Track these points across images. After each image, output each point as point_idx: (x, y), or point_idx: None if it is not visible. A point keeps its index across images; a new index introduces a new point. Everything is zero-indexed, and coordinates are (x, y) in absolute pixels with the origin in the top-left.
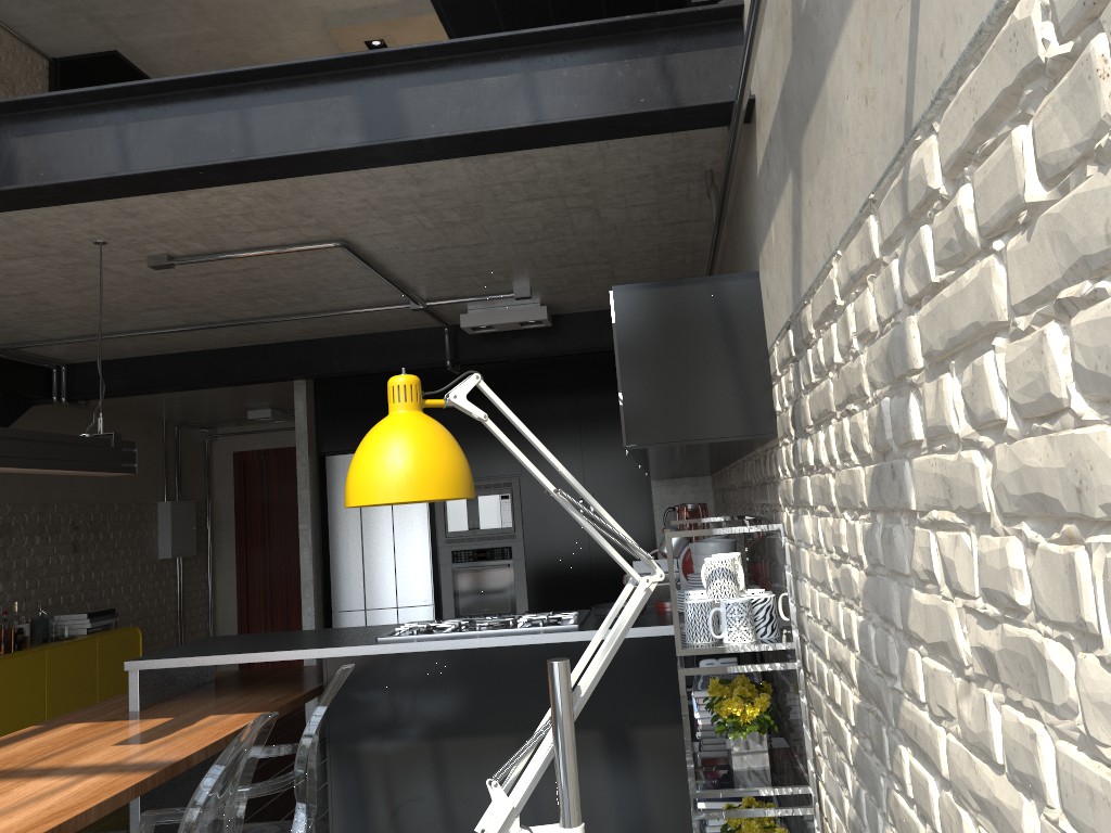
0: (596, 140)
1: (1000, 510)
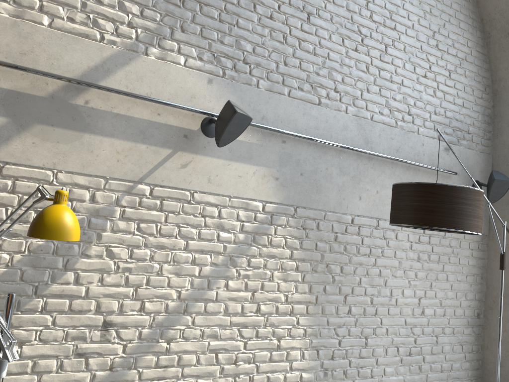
0: None
1: (146, 246)
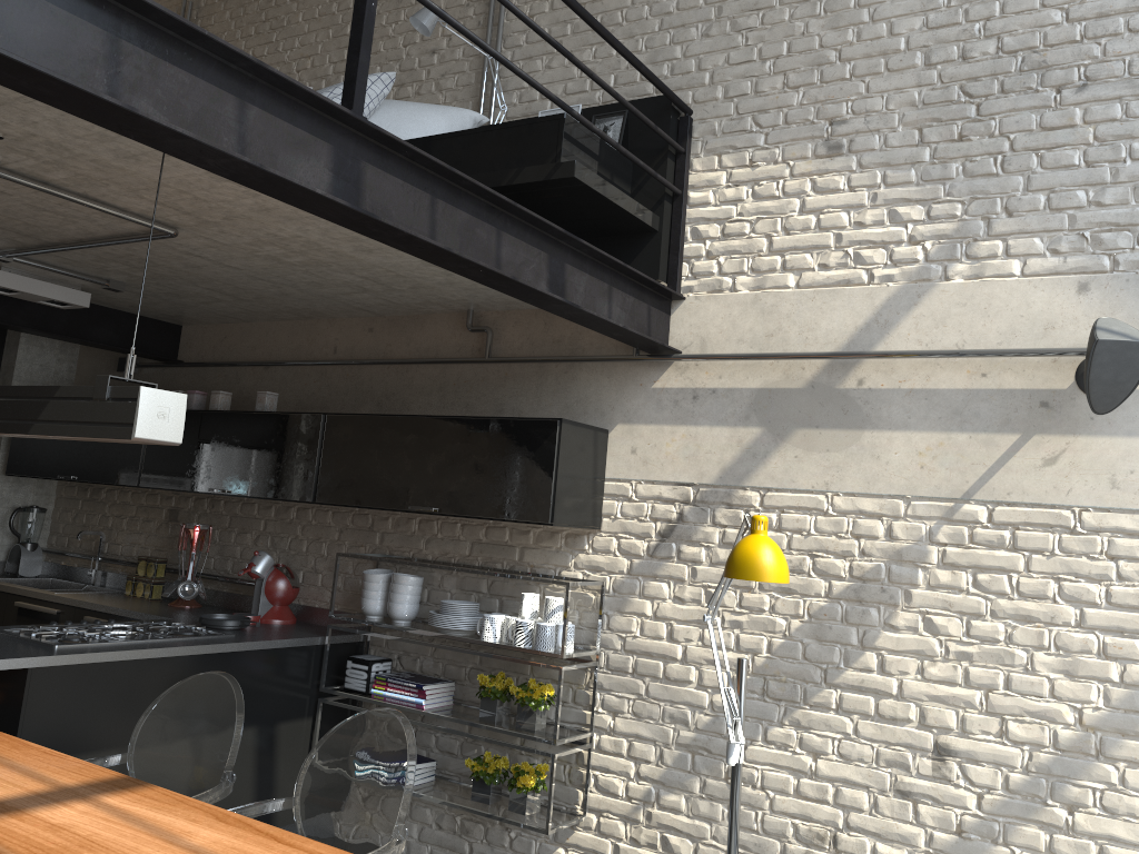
0: (609, 336)
1: (995, 615)
